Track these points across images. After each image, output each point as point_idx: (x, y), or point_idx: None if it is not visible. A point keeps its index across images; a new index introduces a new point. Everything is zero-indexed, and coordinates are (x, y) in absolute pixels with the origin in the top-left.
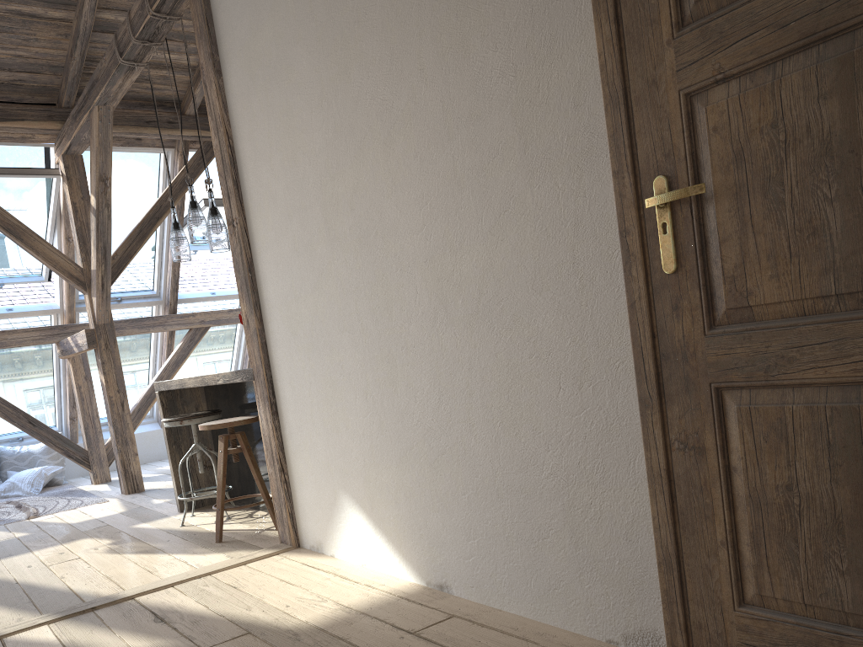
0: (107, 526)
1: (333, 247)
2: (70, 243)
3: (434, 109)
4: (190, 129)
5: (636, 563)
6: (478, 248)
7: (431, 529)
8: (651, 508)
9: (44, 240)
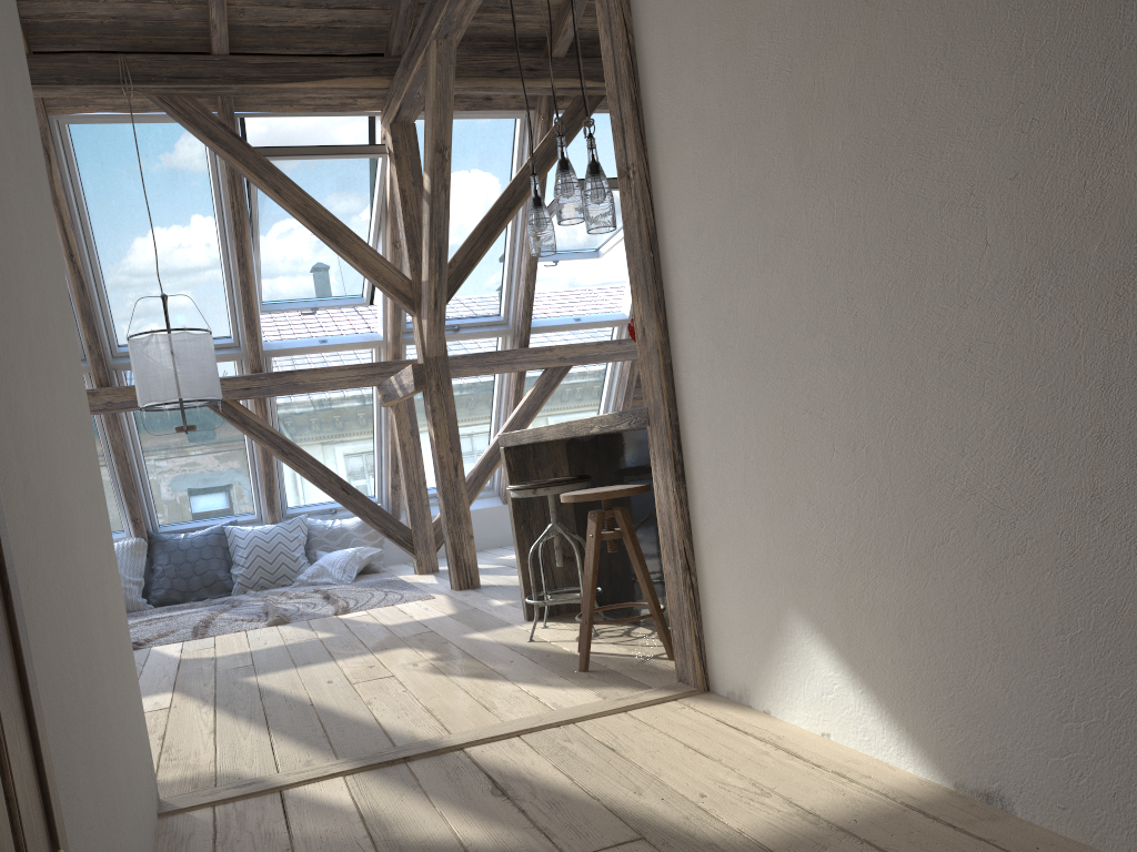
0: (431, 632)
1: (806, 184)
2: (397, 249)
3: None
4: (556, 78)
5: None
6: None
7: (973, 691)
8: None
9: (364, 243)
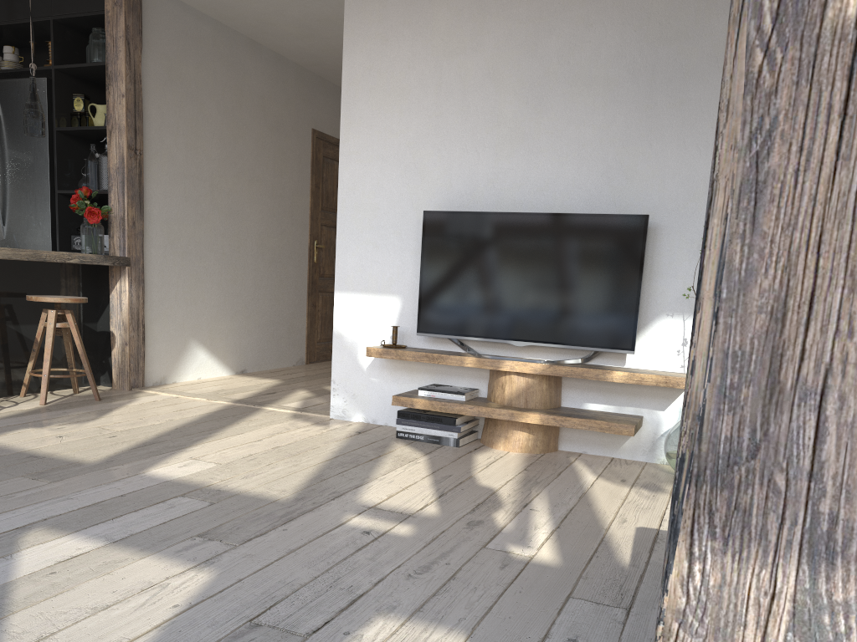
0: None
1: (213, 208)
2: None
3: (269, 184)
4: None
5: (301, 338)
6: (276, 238)
7: (242, 346)
8: (307, 322)
9: None
